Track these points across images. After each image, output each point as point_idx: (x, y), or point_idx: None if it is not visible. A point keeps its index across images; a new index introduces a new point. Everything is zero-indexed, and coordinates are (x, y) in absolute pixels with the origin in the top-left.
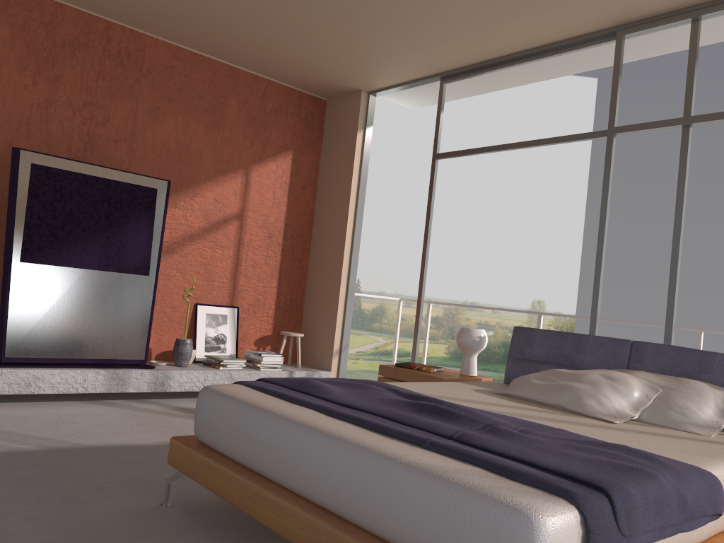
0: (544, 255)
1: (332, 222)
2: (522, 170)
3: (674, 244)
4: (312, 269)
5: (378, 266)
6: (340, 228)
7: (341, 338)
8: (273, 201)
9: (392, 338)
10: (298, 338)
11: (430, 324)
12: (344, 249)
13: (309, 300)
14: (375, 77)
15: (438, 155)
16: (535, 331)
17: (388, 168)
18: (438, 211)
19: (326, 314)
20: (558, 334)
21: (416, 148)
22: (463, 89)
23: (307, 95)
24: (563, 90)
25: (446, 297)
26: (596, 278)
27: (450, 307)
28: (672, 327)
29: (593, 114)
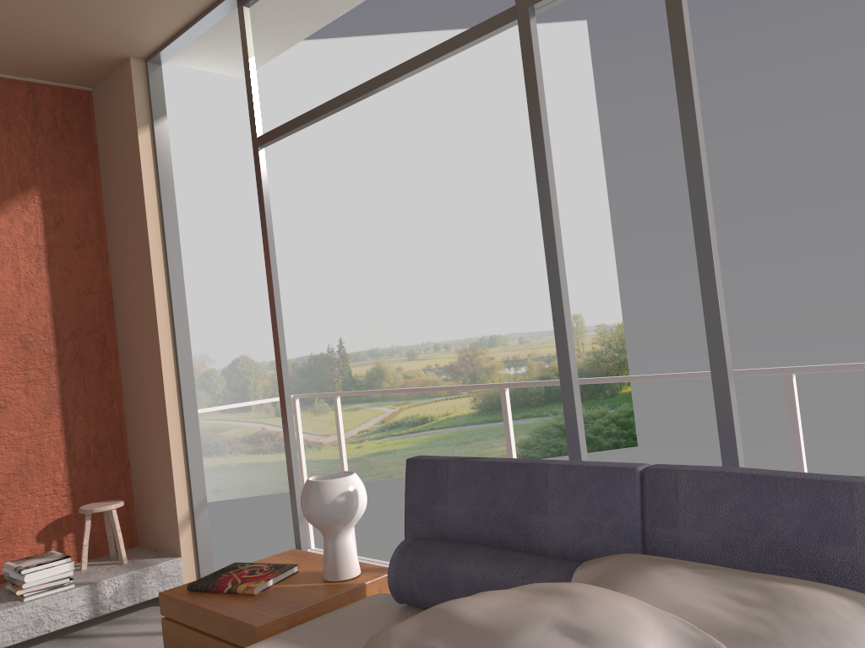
0: (568, 257)
1: (136, 296)
2: (518, 155)
3: (697, 214)
4: (127, 381)
5: (362, 316)
6: (147, 303)
7: (189, 494)
8: (19, 283)
9: (400, 404)
10: (111, 512)
11: (445, 376)
12: (159, 340)
13: (132, 436)
14: (129, 24)
15: (259, 139)
16: (445, 467)
17: (347, 188)
18: (423, 229)
19: (157, 457)
20: (489, 467)
21: (377, 155)
22: (295, 17)
23: (47, 87)
24: (548, 44)
25: (457, 336)
26: (557, 318)
27: (465, 348)
28: (731, 398)
29: (591, 66)
